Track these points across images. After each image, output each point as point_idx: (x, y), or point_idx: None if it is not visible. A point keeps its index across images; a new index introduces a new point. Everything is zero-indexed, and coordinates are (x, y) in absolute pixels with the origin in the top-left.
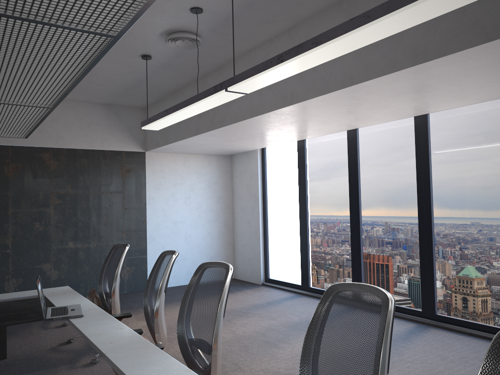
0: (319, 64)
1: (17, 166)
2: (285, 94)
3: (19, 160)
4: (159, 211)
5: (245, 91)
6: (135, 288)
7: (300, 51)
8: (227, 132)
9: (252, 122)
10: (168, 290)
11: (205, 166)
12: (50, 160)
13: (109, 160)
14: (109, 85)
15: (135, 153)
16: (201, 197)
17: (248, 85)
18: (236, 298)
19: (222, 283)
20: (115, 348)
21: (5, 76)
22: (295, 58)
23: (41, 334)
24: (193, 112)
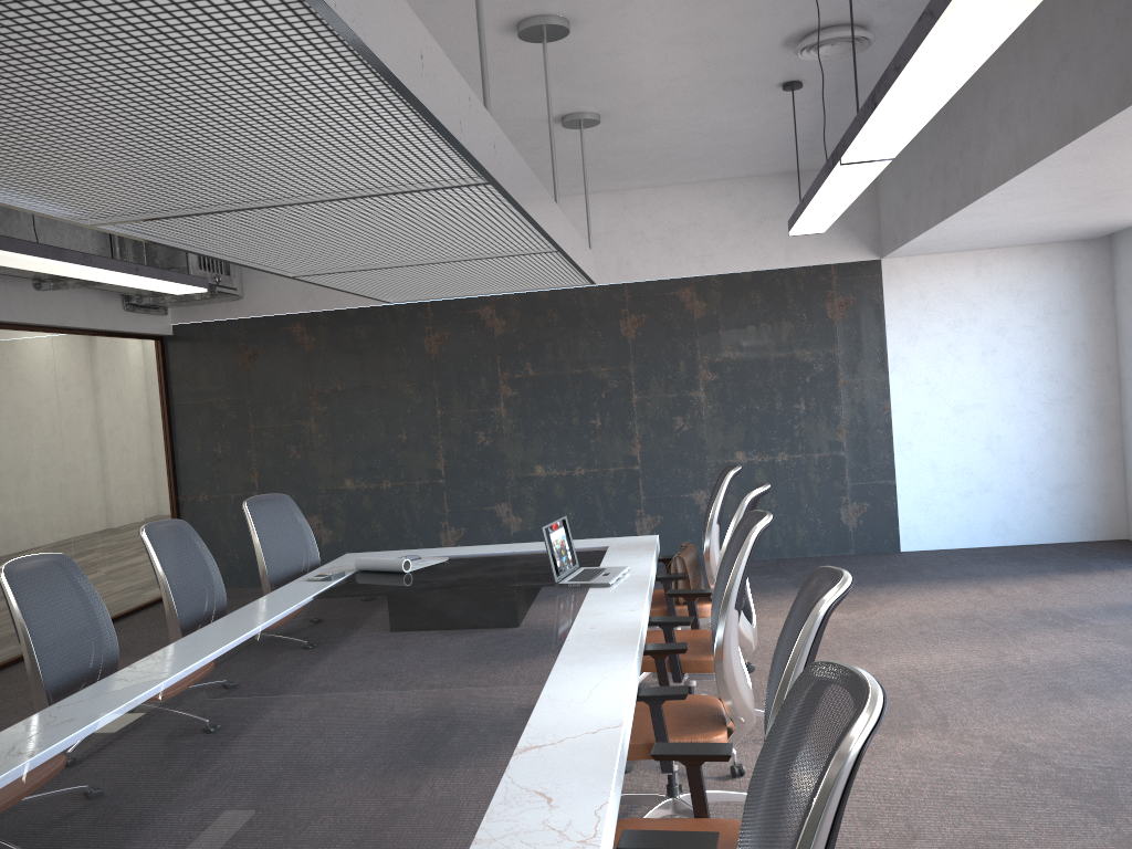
0: (951, 94)
1: (639, 319)
2: (1064, 115)
3: (642, 307)
4: (920, 384)
5: (880, 156)
6: (873, 546)
7: (886, 84)
8: (1007, 205)
9: (1035, 180)
10: (941, 556)
11: (1033, 273)
12: (692, 302)
13: (802, 287)
14: (767, 143)
15: (858, 264)
16: (1026, 346)
17: (867, 149)
18: (1083, 586)
19: (738, 550)
20: (586, 636)
21: (451, 234)
22: (884, 100)
23: (533, 605)
24: (838, 199)
